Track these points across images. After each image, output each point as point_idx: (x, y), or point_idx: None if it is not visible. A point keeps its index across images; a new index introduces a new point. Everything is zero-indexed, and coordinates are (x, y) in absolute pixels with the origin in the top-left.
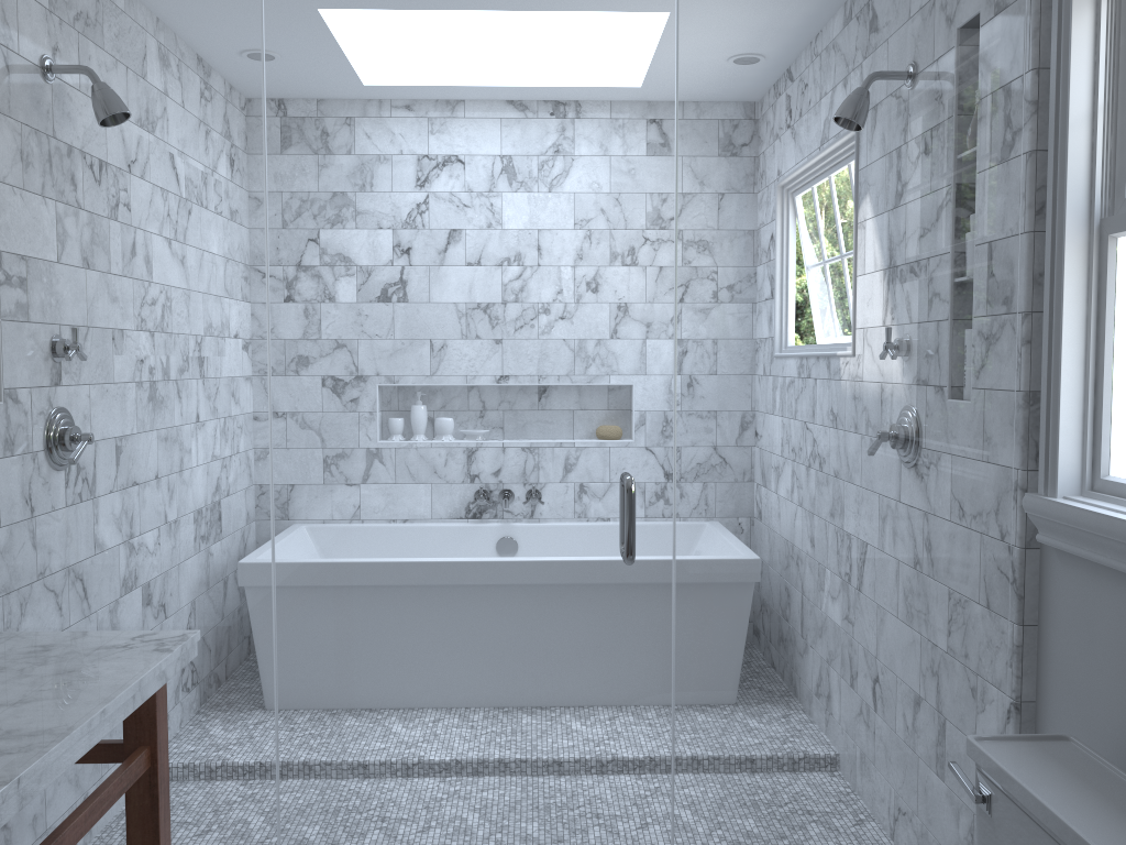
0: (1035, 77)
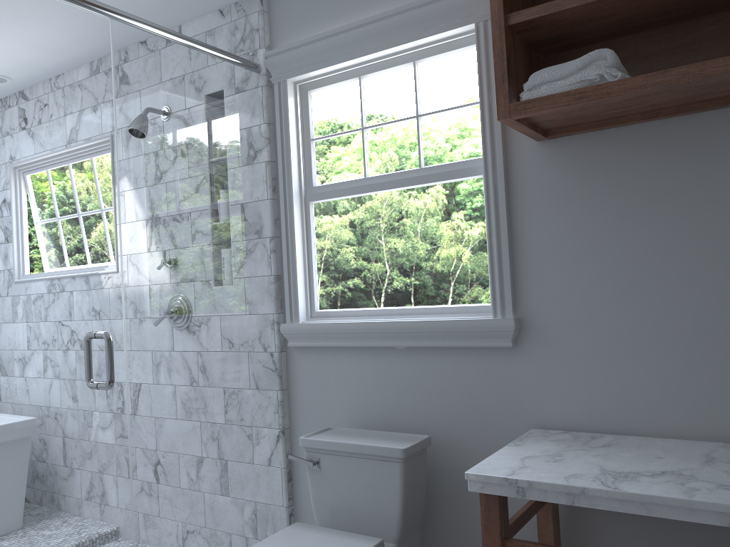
0: (268, 127)
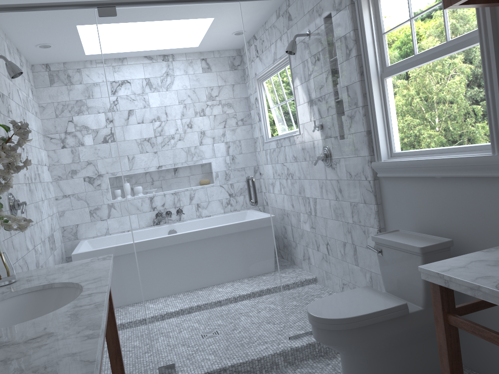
0: (354, 32)
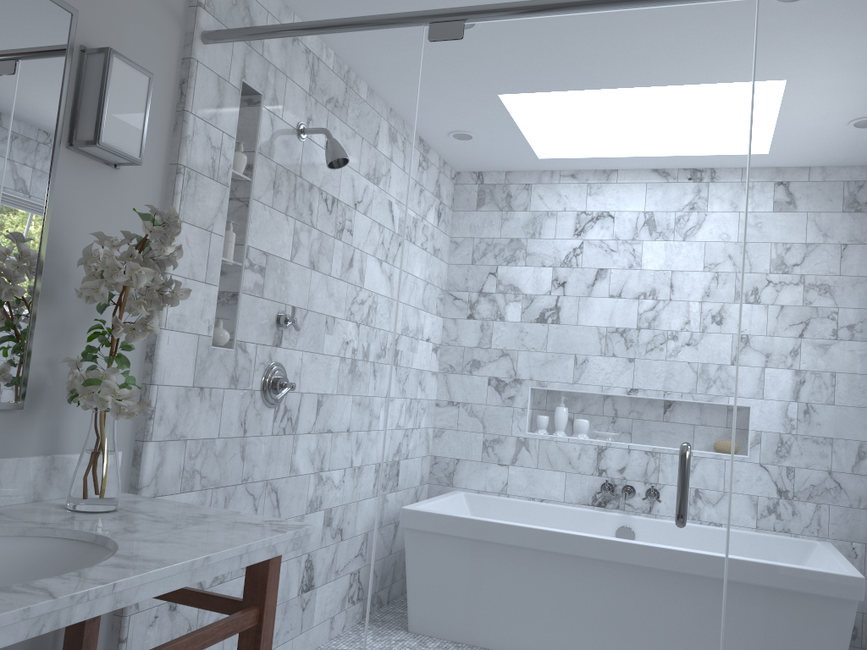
0: None
